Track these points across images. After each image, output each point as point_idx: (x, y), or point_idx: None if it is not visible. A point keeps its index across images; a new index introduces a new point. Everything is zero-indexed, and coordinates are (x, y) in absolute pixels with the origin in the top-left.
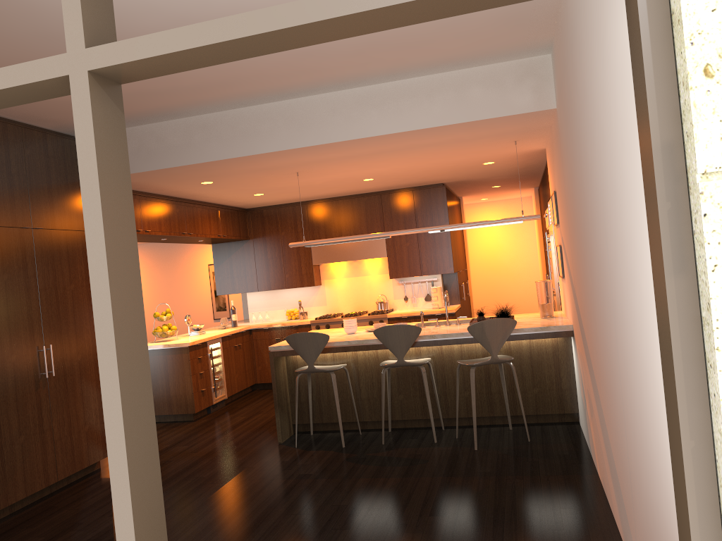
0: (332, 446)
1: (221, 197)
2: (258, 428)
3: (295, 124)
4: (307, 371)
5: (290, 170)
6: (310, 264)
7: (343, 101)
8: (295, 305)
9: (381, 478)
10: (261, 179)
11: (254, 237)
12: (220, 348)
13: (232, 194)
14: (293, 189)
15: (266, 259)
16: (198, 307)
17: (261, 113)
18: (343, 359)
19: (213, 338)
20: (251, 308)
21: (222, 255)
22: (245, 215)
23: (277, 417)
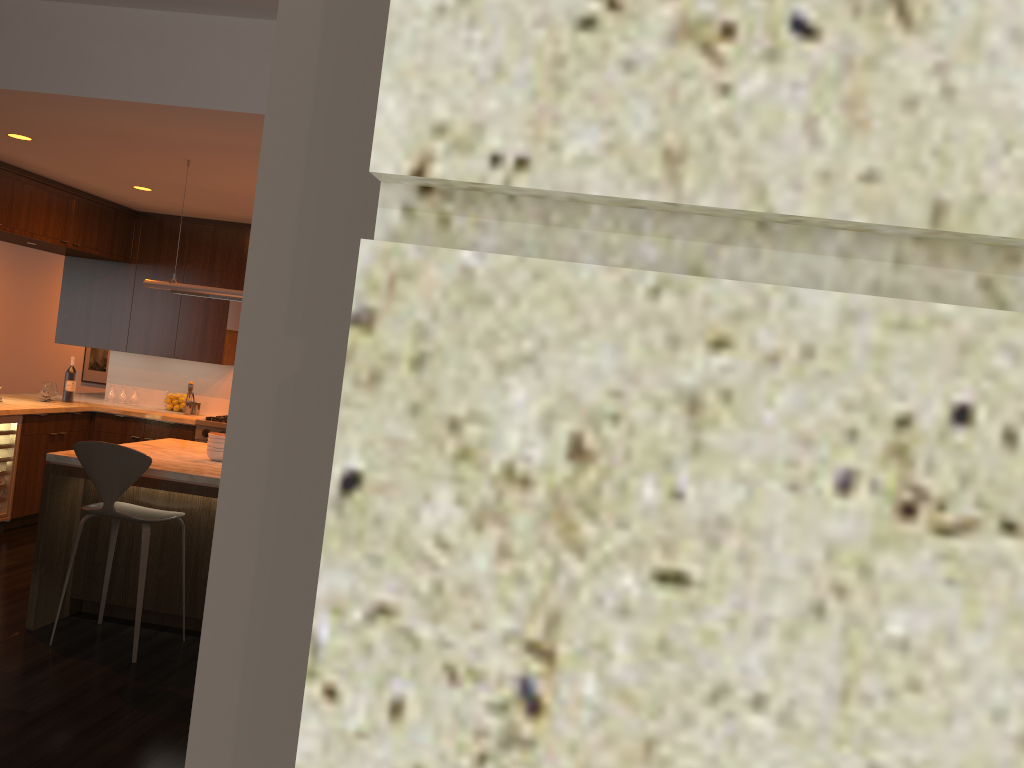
0: (114, 657)
1: (73, 176)
2: (18, 590)
3: (162, 59)
4: (100, 513)
5: (172, 151)
6: (222, 327)
7: (258, 39)
8: (186, 388)
9: (148, 749)
10: (128, 158)
11: (139, 260)
12: (15, 433)
13: (89, 174)
14: (203, 195)
15: (152, 302)
16: (60, 356)
17: (104, 23)
18: (185, 503)
19: (2, 414)
20: (112, 376)
21: (79, 278)
22: (132, 222)
23: (34, 583)
